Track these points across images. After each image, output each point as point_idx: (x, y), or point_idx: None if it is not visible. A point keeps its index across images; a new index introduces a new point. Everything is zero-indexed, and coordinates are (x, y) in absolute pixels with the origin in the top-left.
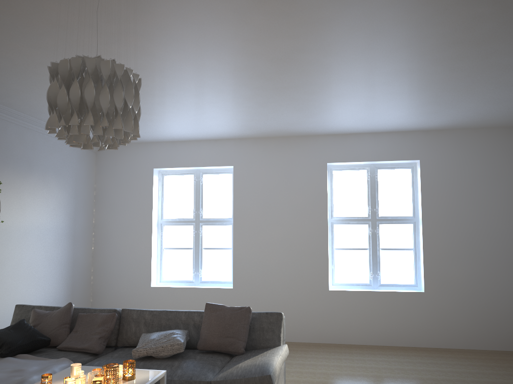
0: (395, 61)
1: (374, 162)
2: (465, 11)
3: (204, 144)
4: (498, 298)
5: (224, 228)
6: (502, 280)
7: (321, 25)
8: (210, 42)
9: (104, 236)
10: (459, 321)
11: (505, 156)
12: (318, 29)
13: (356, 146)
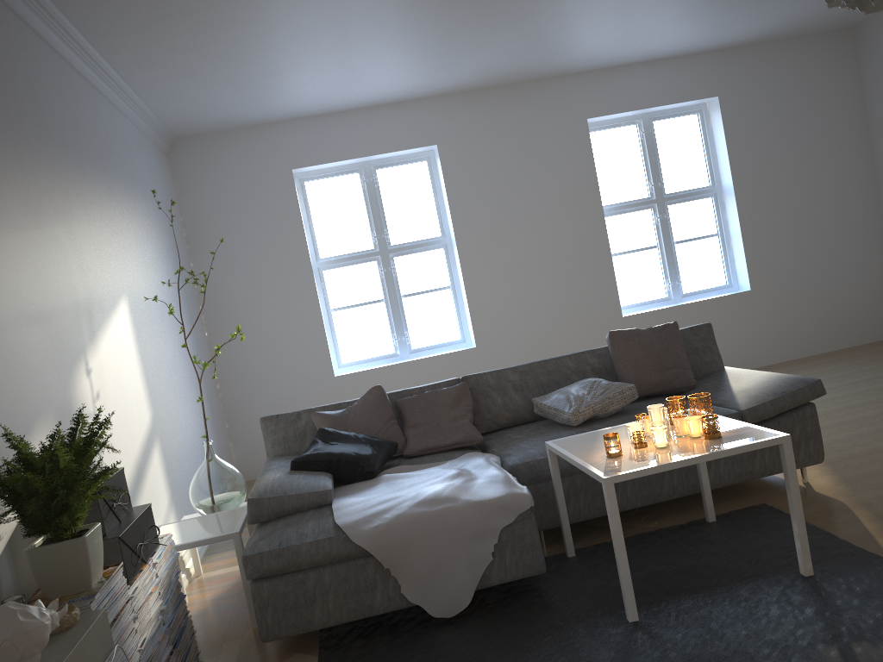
0: None
1: (652, 110)
2: None
3: (378, 114)
4: (841, 278)
5: (431, 256)
6: (843, 252)
7: None
8: None
9: (224, 309)
10: (799, 320)
11: (826, 77)
12: None
13: (627, 86)
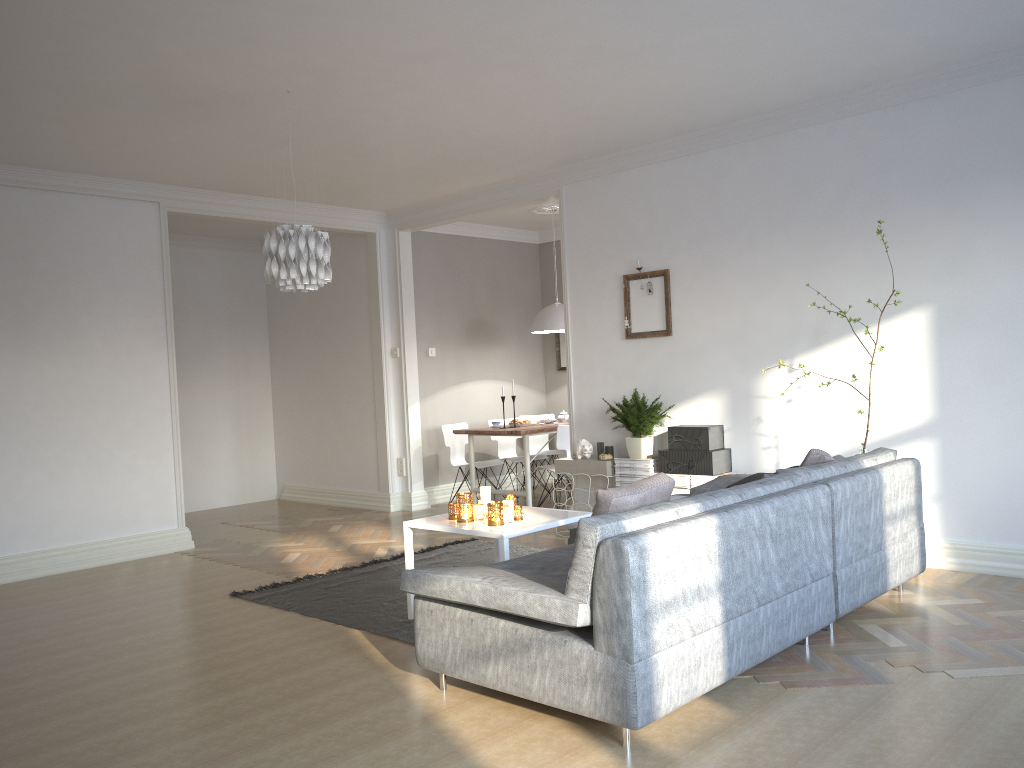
0: None
1: None
2: None
3: None
4: None
5: None
6: None
7: None
8: (464, 1)
9: None
10: None
11: None
12: None
13: None
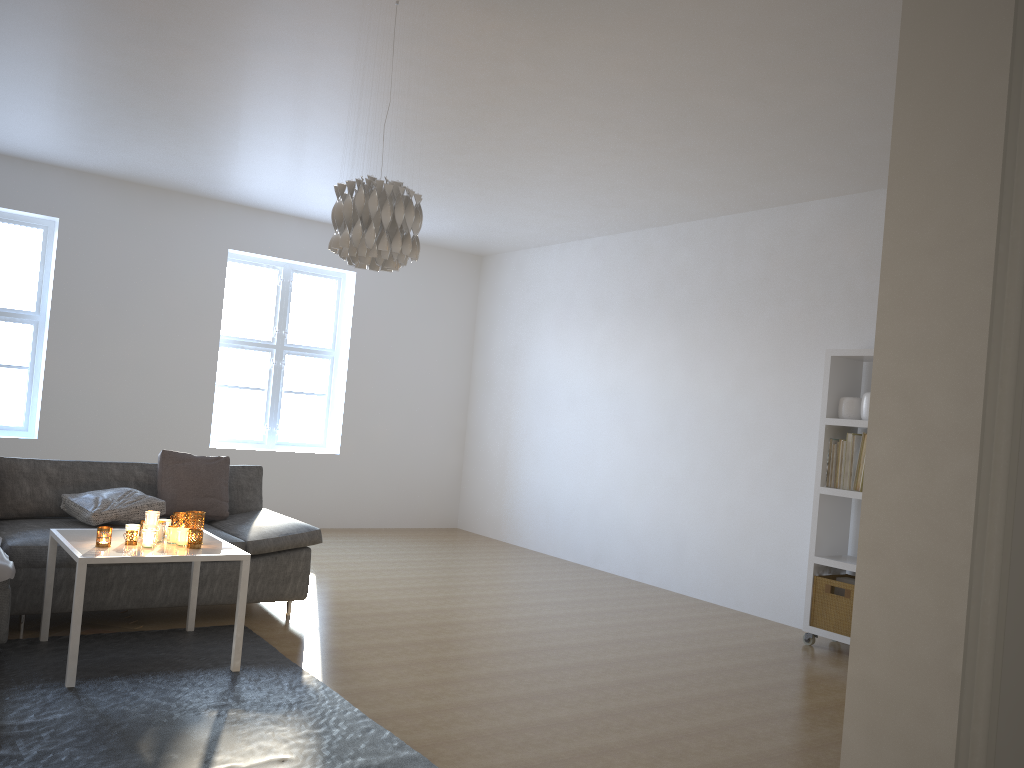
0: (441, 172)
1: (294, 262)
2: (547, 164)
3: (0, 163)
4: (420, 464)
5: (16, 329)
6: (427, 442)
7: (423, 127)
8: (279, 92)
9: None
10: (375, 493)
11: (451, 288)
12: (413, 128)
13: (276, 233)
